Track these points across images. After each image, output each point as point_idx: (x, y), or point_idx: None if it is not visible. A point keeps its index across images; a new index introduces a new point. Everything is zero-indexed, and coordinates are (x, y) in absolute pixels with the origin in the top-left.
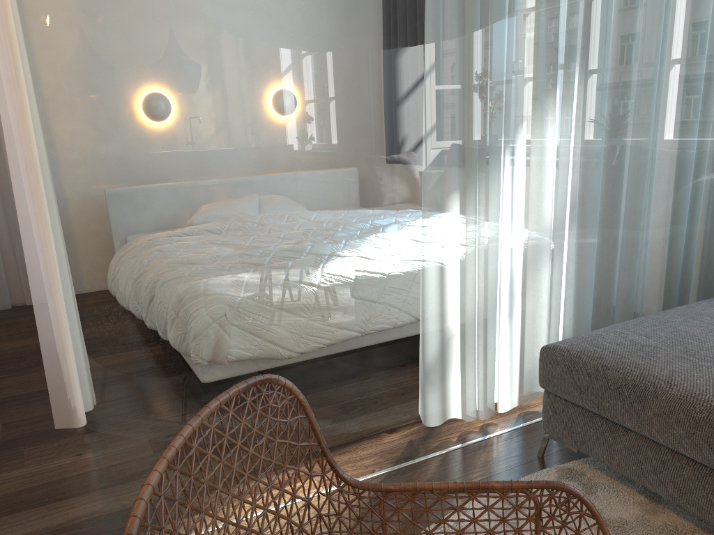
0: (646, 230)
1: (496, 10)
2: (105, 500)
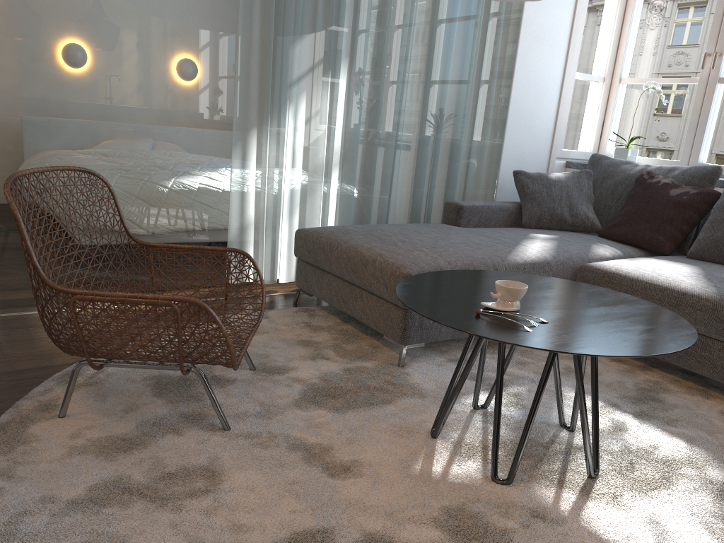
0: (390, 177)
1: (282, 17)
2: (0, 273)
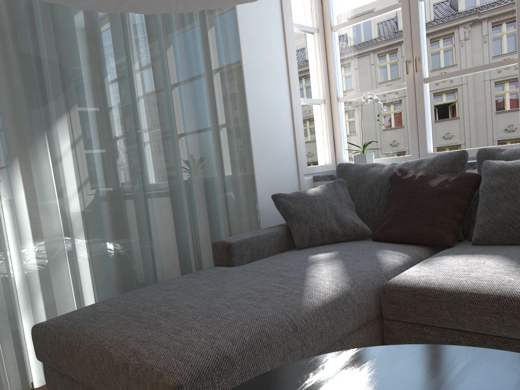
0: (147, 230)
1: None
2: None
